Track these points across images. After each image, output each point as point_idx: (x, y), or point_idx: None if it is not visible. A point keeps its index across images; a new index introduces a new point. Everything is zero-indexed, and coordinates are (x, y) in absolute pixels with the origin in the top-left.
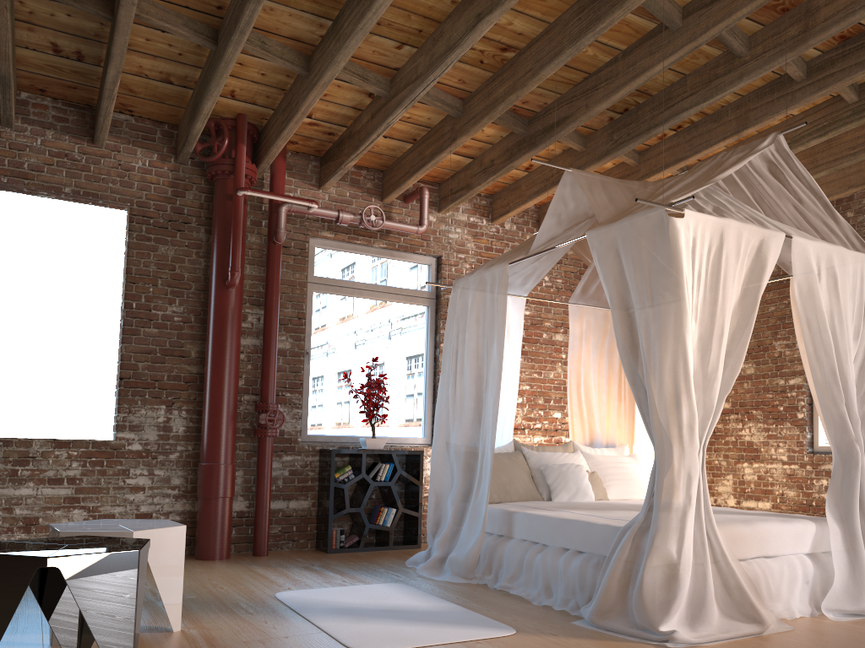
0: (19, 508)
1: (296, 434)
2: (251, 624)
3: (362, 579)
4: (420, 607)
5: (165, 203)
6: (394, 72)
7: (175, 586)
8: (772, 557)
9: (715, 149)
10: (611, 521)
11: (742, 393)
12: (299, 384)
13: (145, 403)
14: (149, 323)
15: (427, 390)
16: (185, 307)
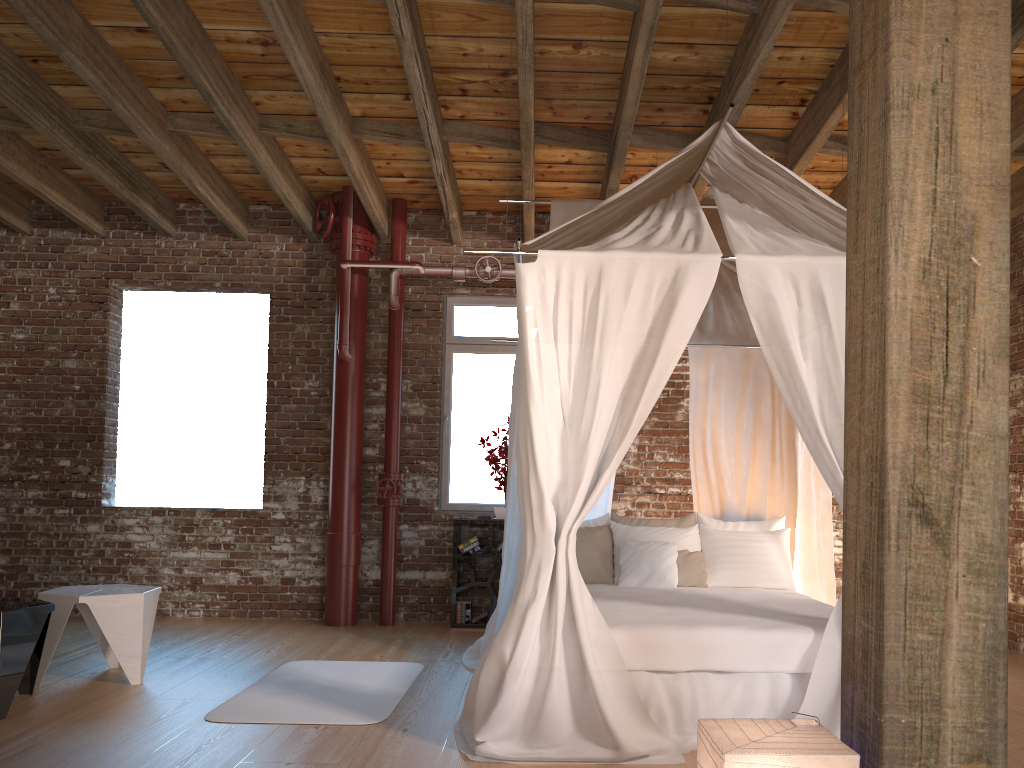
0: (187, 569)
1: (431, 502)
2: (197, 686)
3: (404, 656)
4: (366, 688)
5: (301, 283)
6: None
7: (131, 646)
8: (729, 672)
9: (834, 124)
10: None
11: (1020, 443)
12: (434, 451)
13: (287, 475)
14: (289, 399)
15: None
16: (321, 381)
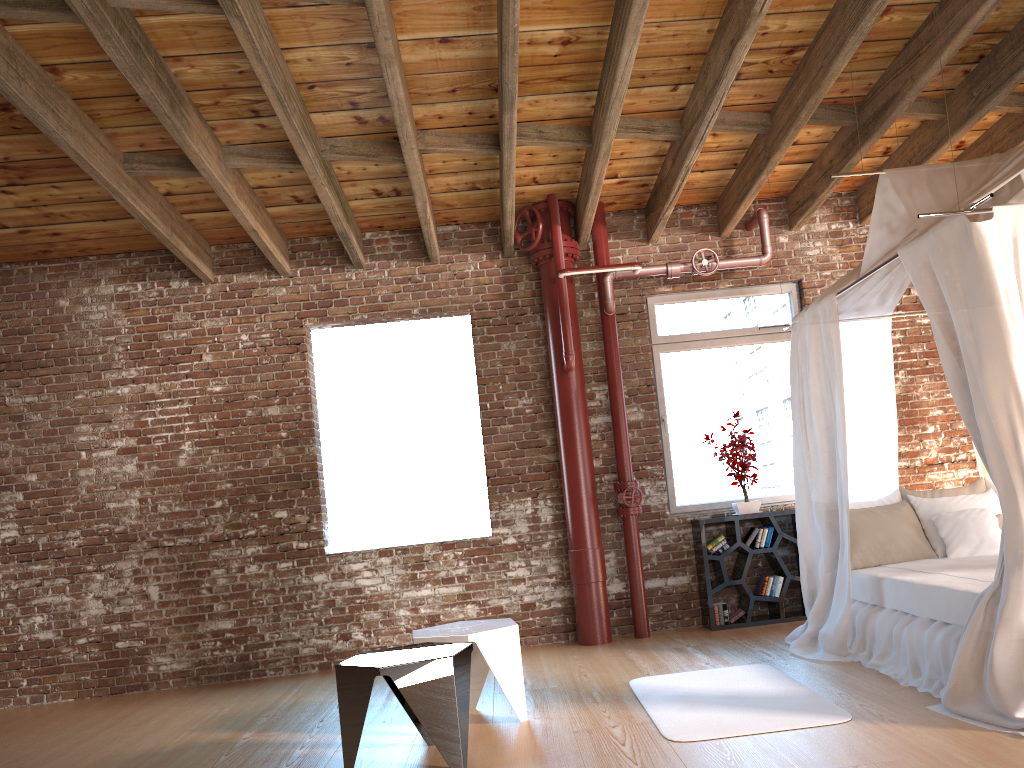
0: (422, 607)
1: (663, 507)
2: (590, 714)
3: (728, 660)
4: (765, 691)
5: (500, 300)
6: (681, 111)
7: (515, 681)
8: None
9: None
10: (980, 585)
11: None
12: (658, 454)
13: (512, 498)
14: (504, 420)
15: None
16: (534, 398)
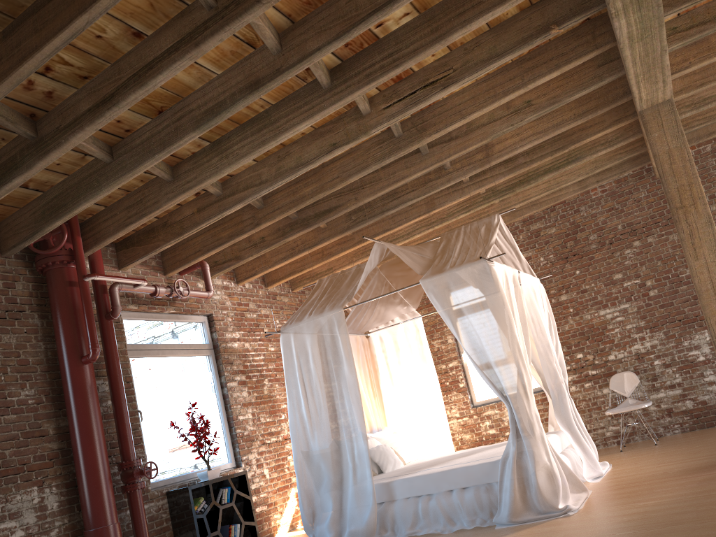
0: None
1: (146, 483)
2: None
3: None
4: None
5: None
6: (228, 177)
7: None
8: None
9: (411, 222)
10: (475, 462)
11: None
12: (139, 439)
13: (19, 488)
14: (8, 410)
15: (223, 423)
16: (35, 389)
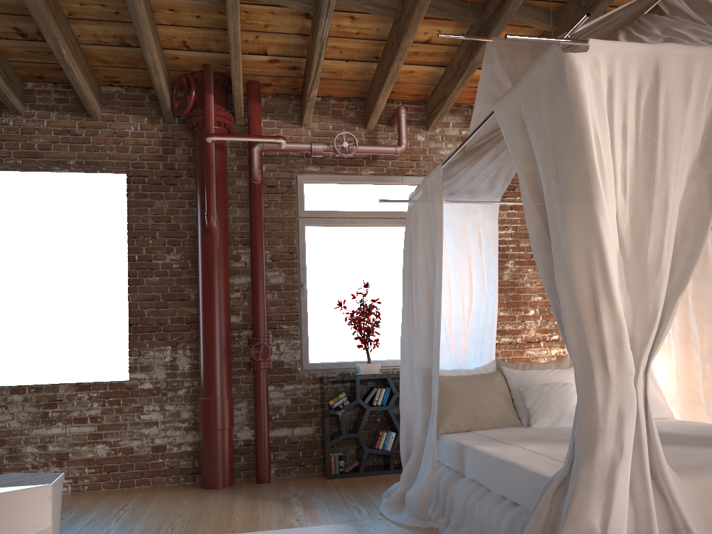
0: (51, 445)
1: (295, 363)
2: None
3: (320, 517)
4: None
5: (158, 161)
6: None
7: None
8: None
9: None
10: (552, 465)
11: None
12: (295, 316)
13: (153, 346)
14: (151, 272)
15: None
16: (182, 254)
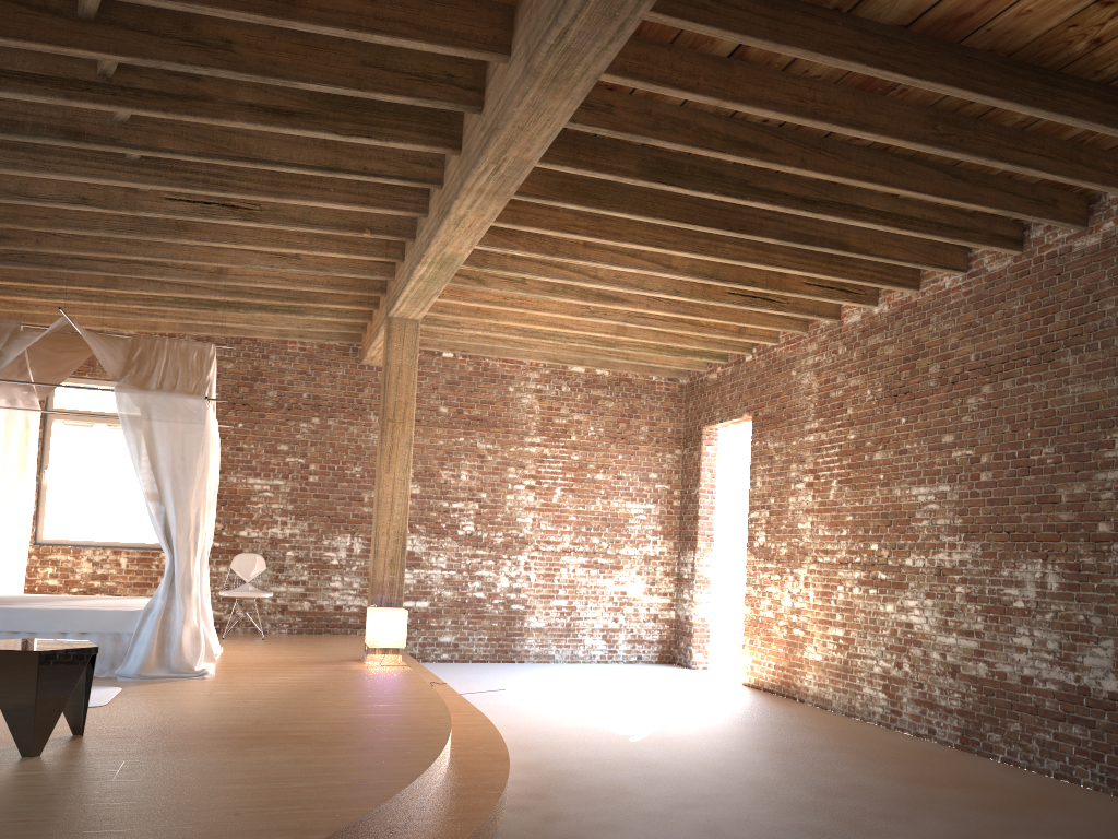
0: None
1: None
2: None
3: None
4: None
5: None
6: None
7: None
8: None
9: (73, 288)
10: (104, 607)
11: None
12: None
13: None
14: None
15: None
16: None
